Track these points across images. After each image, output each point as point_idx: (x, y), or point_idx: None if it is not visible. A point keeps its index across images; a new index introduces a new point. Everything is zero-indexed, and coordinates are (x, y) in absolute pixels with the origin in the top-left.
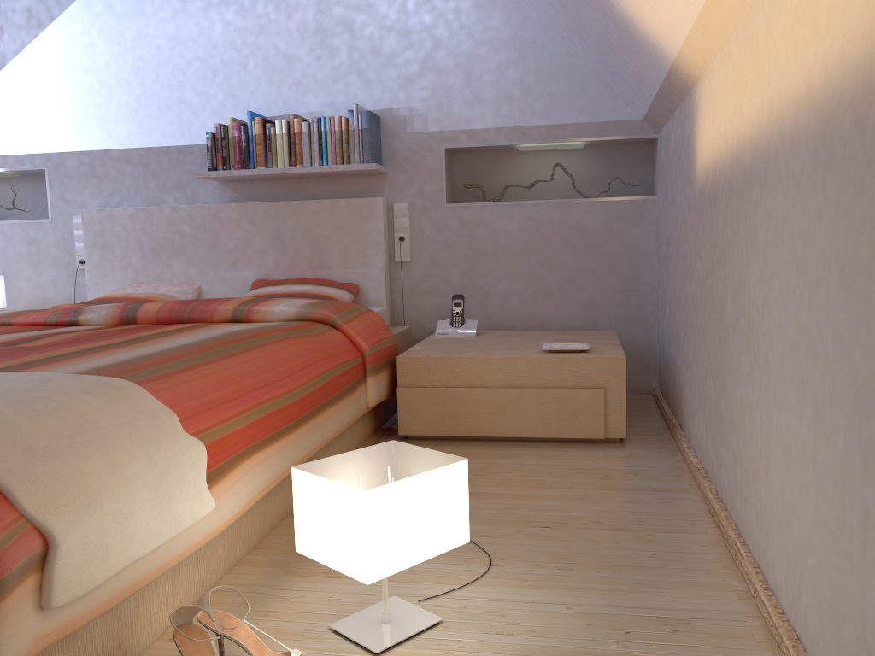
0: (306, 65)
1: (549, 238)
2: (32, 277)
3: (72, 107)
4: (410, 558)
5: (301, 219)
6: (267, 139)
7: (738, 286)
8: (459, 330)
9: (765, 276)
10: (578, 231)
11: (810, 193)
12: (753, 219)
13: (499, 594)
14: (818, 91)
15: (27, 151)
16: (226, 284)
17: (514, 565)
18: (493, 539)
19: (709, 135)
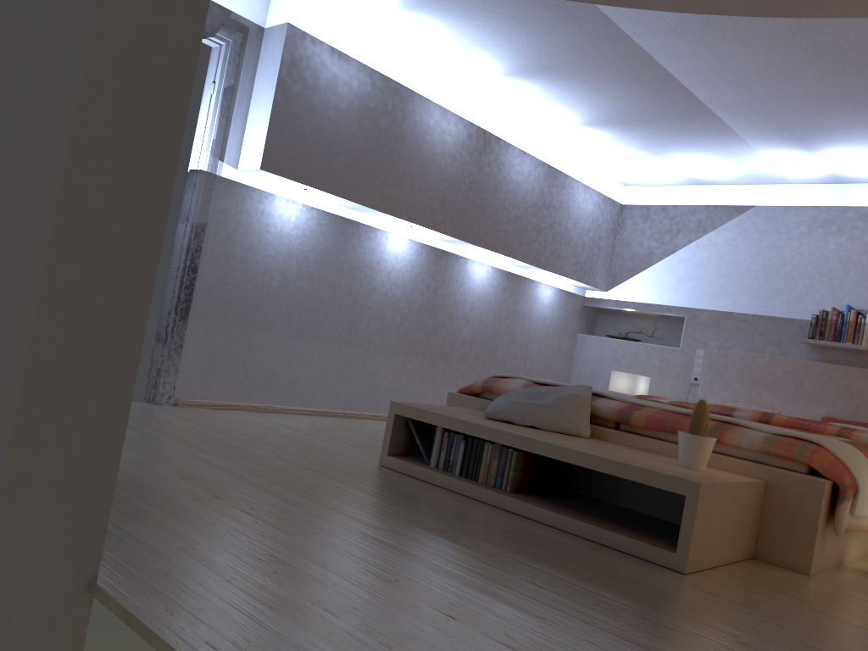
0: None
1: None
2: (658, 381)
3: (713, 282)
4: None
5: None
6: (857, 325)
7: None
8: None
9: None
10: None
11: None
12: None
13: None
14: None
15: (675, 304)
16: (799, 414)
17: None
18: None
19: None
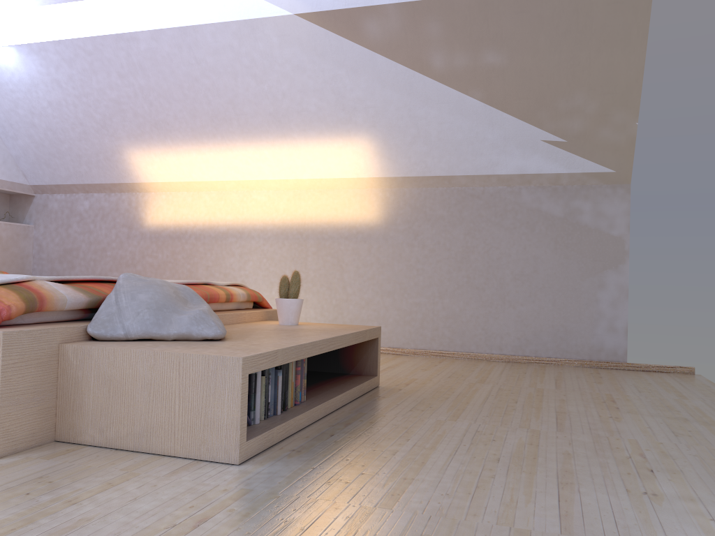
0: None
1: None
2: None
3: None
4: None
5: None
6: None
7: (213, 265)
8: None
9: (241, 261)
10: None
11: (275, 243)
12: (229, 246)
13: None
14: (278, 223)
15: None
16: None
17: None
18: None
19: (169, 215)
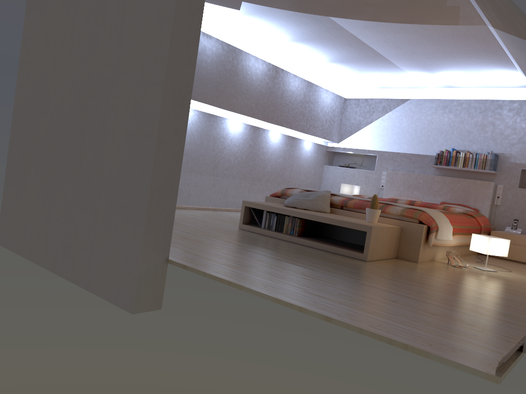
0: (474, 135)
1: None
2: (364, 188)
3: (390, 137)
4: (494, 253)
5: (462, 184)
6: (456, 157)
7: None
8: (514, 230)
9: None
10: None
11: None
12: None
13: (511, 273)
14: None
15: (372, 149)
16: (430, 201)
17: (517, 273)
18: (512, 270)
19: None
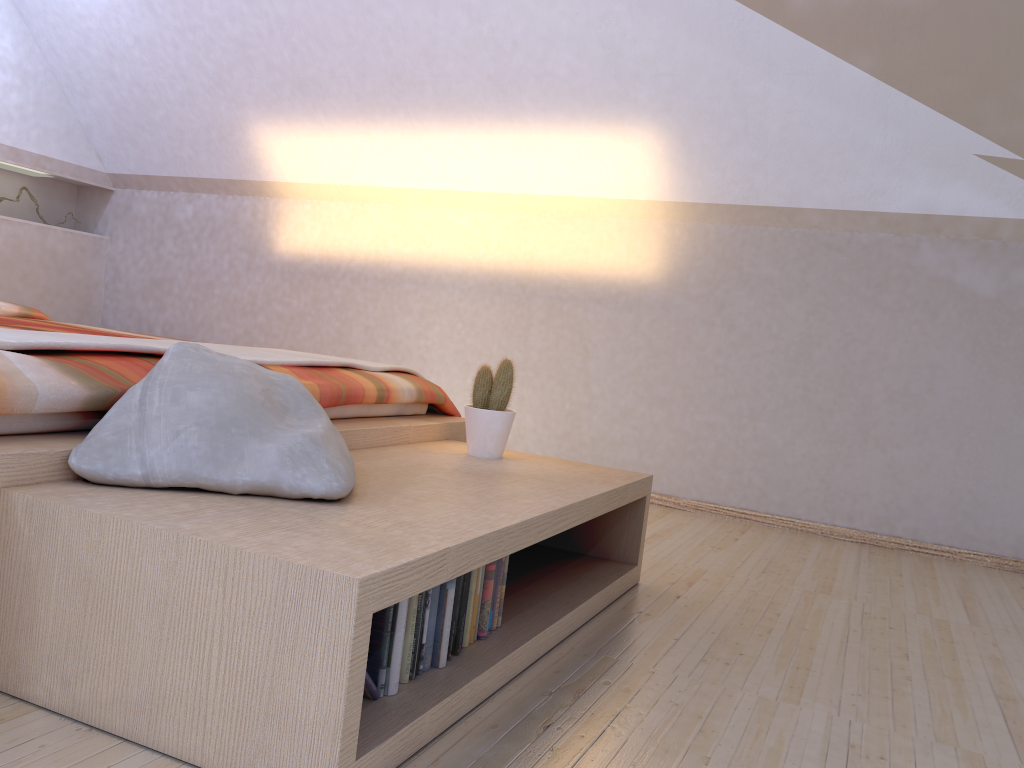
0: None
1: (29, 257)
2: None
3: None
4: None
5: None
6: None
7: (376, 325)
8: None
9: (421, 323)
10: (52, 255)
11: (478, 299)
12: (403, 297)
13: None
14: (487, 266)
15: None
16: None
17: None
18: None
19: (314, 238)
